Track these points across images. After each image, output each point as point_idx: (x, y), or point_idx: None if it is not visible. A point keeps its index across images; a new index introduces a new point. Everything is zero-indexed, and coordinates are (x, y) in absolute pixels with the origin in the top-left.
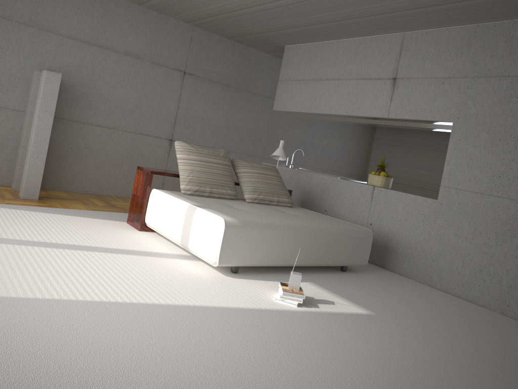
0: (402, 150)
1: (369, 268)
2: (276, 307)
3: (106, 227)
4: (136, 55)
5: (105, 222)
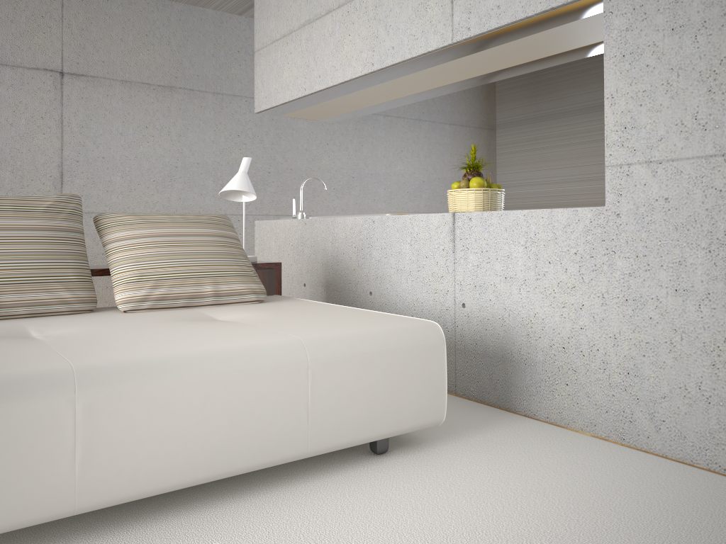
0: (548, 155)
1: (466, 422)
2: None
3: None
4: None
5: None
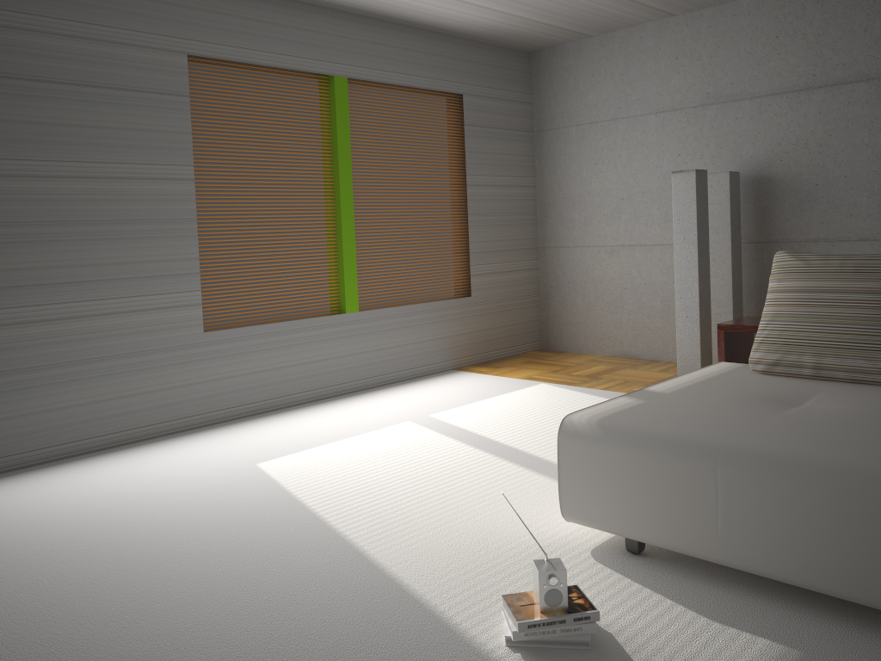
0: None
1: None
2: (467, 622)
3: None
4: None
5: None
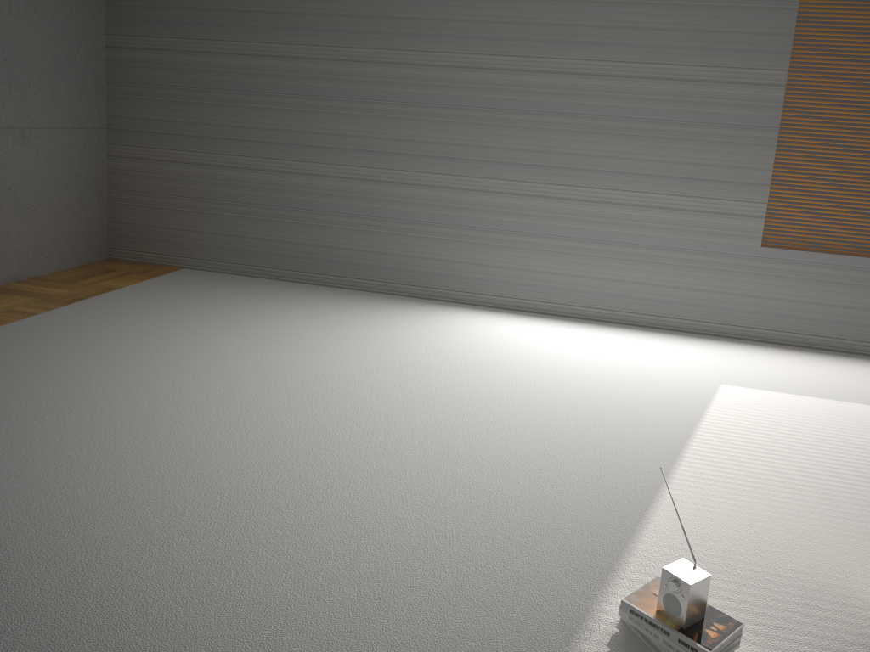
0: None
1: None
2: (630, 582)
3: None
4: None
5: None
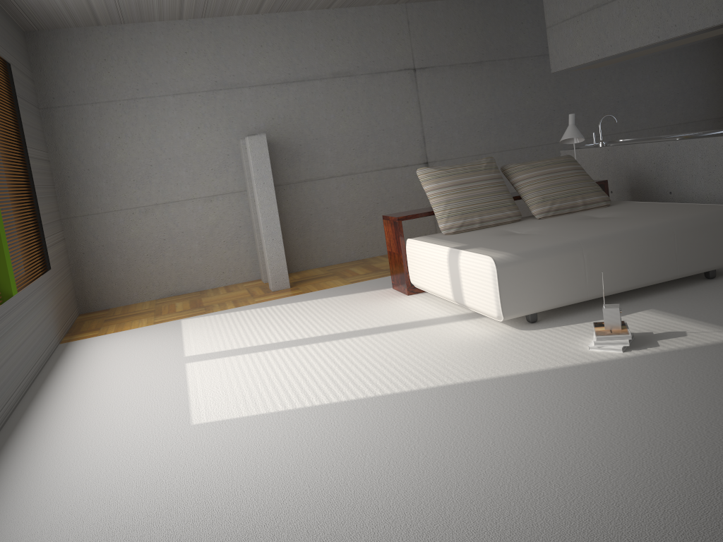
0: None
1: None
2: (590, 359)
3: (368, 301)
4: (347, 73)
5: (367, 295)
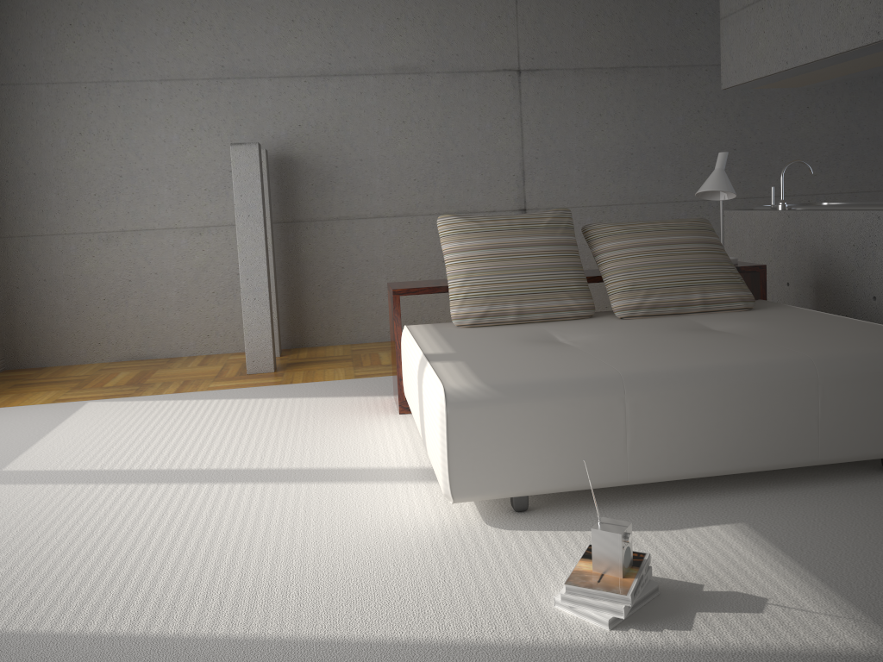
0: None
1: None
2: (539, 633)
3: (338, 414)
4: (415, 68)
5: (349, 403)
